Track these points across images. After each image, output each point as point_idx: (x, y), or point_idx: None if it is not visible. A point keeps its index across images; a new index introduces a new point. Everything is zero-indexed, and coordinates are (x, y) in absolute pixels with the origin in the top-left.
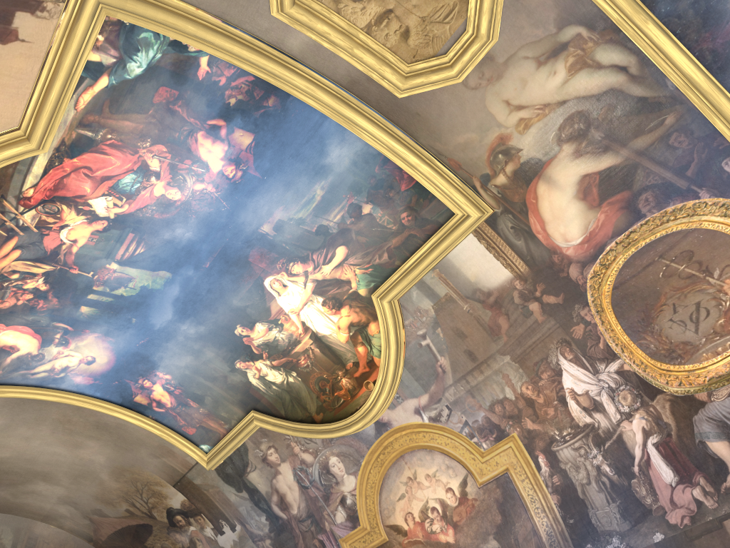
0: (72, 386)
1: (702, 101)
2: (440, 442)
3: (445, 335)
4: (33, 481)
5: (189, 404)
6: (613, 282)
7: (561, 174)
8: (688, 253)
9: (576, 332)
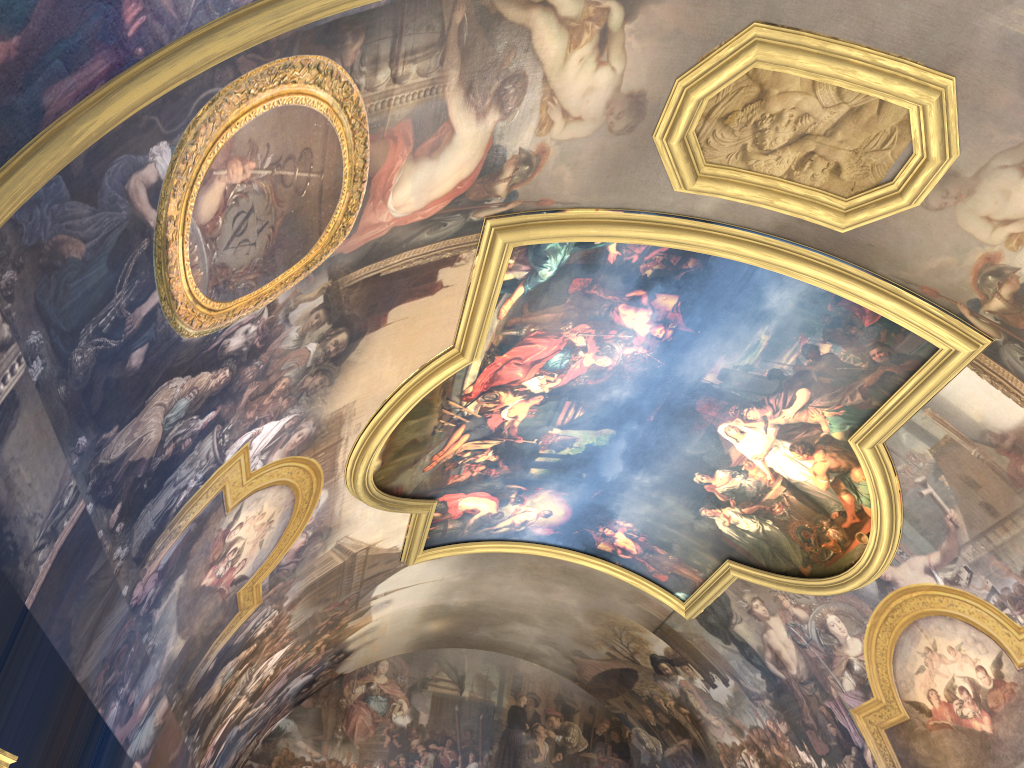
0: (533, 537)
1: None
2: (961, 610)
3: (951, 484)
4: (510, 622)
5: (656, 551)
6: None
7: None
8: None
9: None
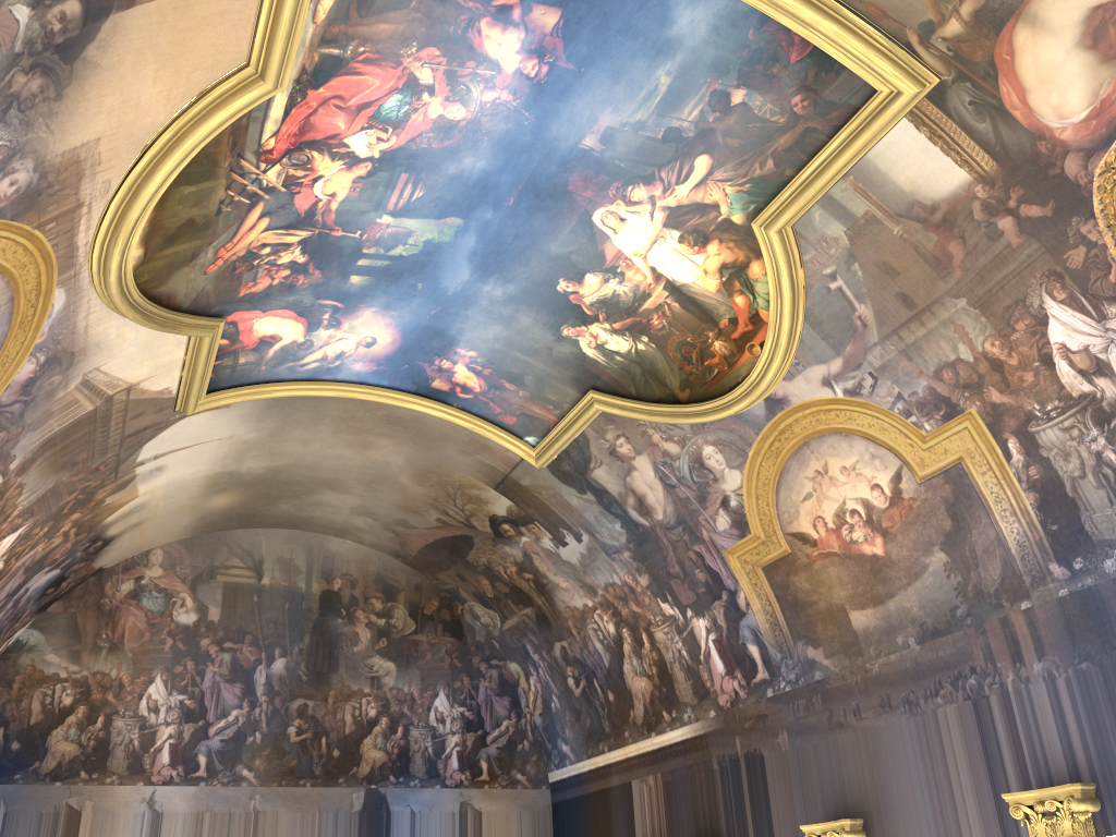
0: (351, 375)
1: None
2: (861, 424)
3: (865, 273)
4: (319, 491)
5: (504, 387)
6: None
7: (1055, 9)
8: None
9: (1072, 259)
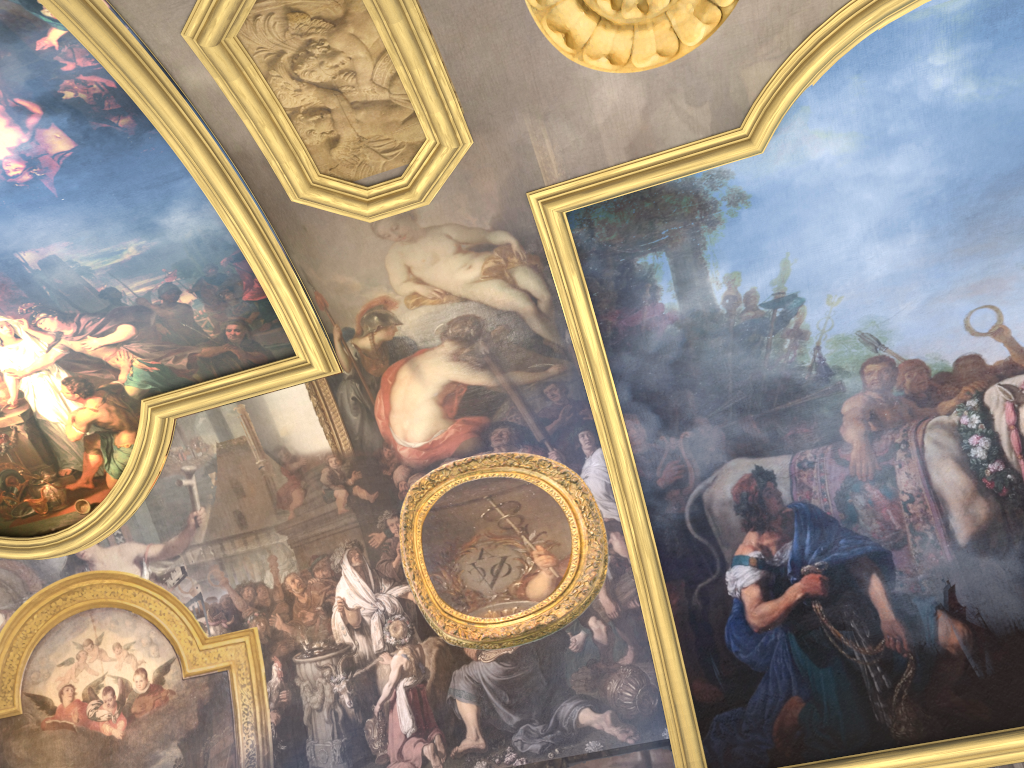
0: None
1: (587, 368)
2: (153, 609)
3: (218, 484)
4: None
5: None
6: (434, 503)
7: (430, 369)
8: (516, 505)
9: (374, 539)
